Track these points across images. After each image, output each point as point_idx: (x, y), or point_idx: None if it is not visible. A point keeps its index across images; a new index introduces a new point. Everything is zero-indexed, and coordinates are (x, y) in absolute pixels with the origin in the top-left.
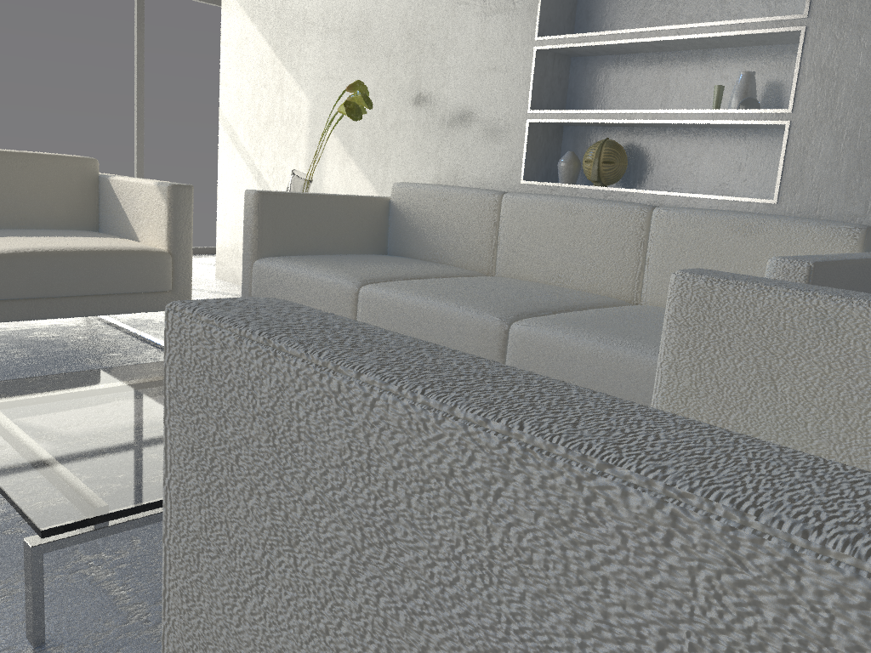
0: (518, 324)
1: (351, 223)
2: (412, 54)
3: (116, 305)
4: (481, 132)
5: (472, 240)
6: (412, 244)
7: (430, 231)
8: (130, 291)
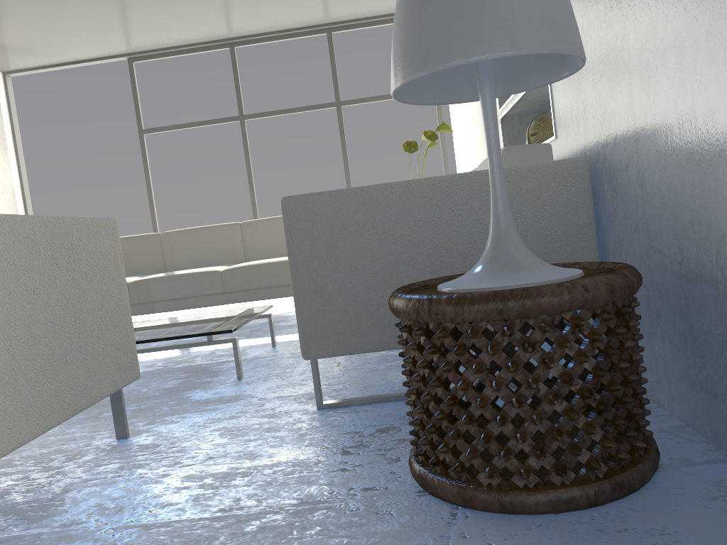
0: None
1: None
2: None
3: (289, 291)
4: None
5: None
6: None
7: None
8: None
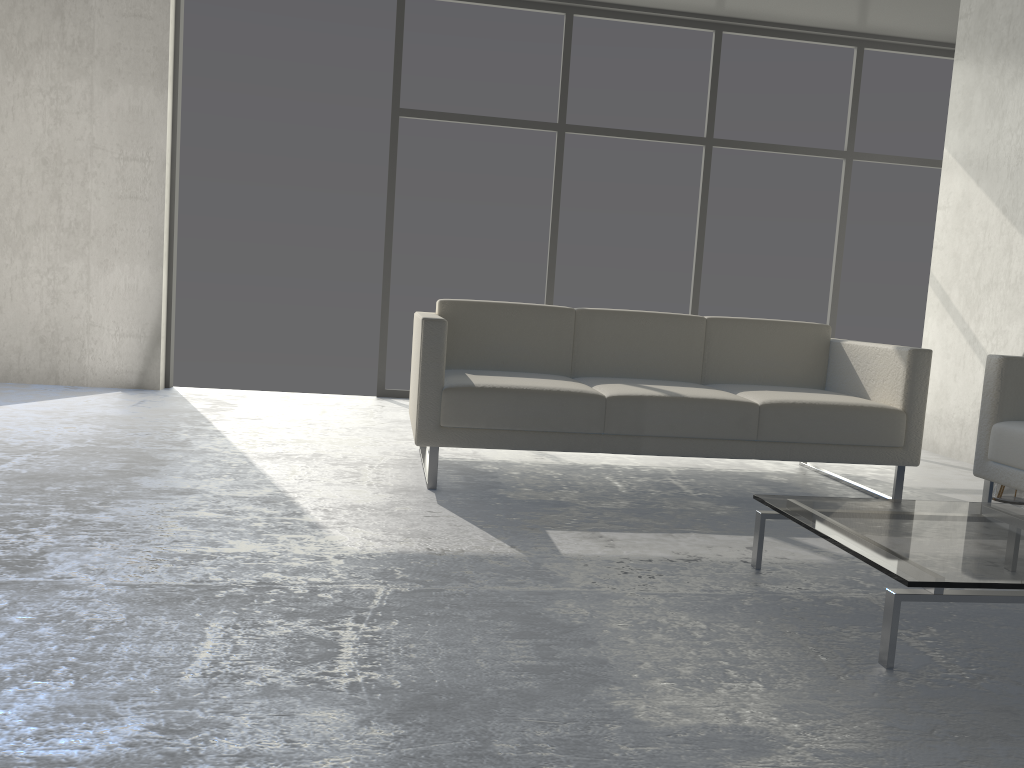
0: None
1: None
2: None
3: (853, 455)
4: None
5: None
6: None
7: None
8: (866, 443)
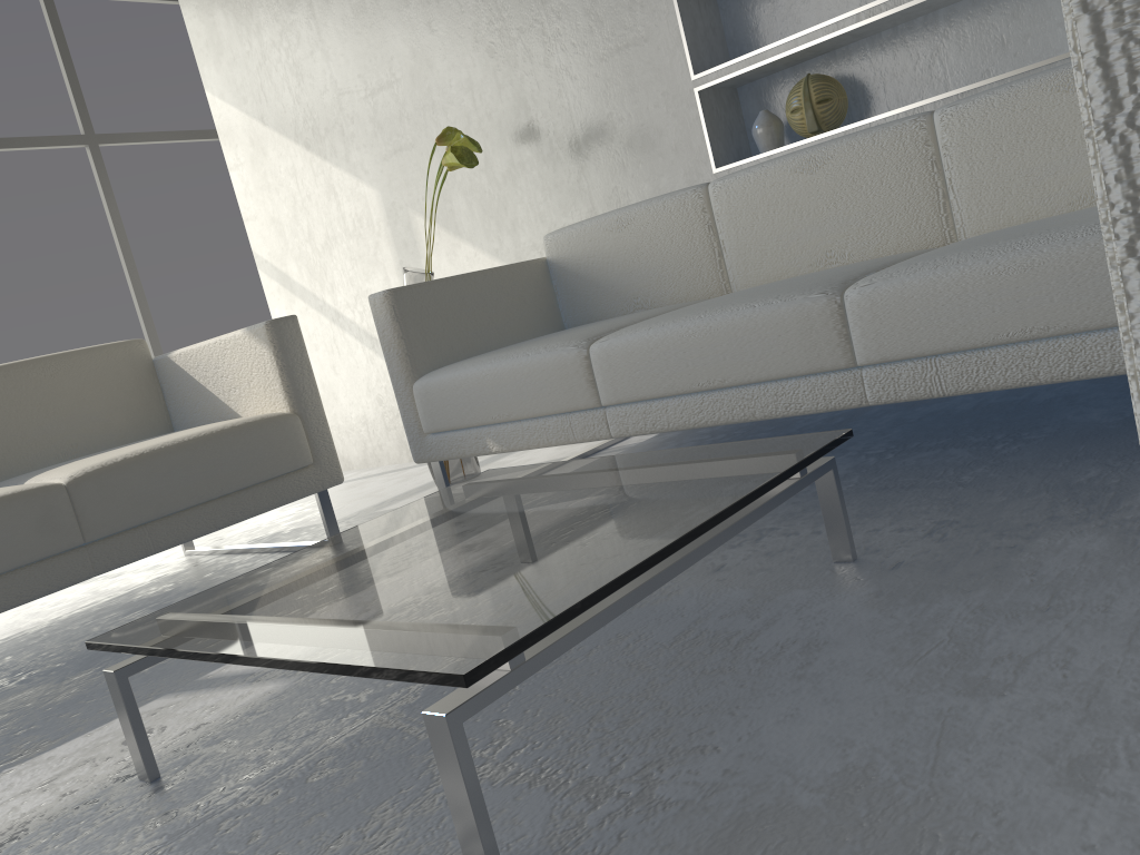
0: (854, 288)
1: (511, 301)
2: (504, 73)
3: (252, 503)
4: (634, 132)
5: (684, 261)
6: (599, 302)
7: (620, 275)
8: (263, 478)
